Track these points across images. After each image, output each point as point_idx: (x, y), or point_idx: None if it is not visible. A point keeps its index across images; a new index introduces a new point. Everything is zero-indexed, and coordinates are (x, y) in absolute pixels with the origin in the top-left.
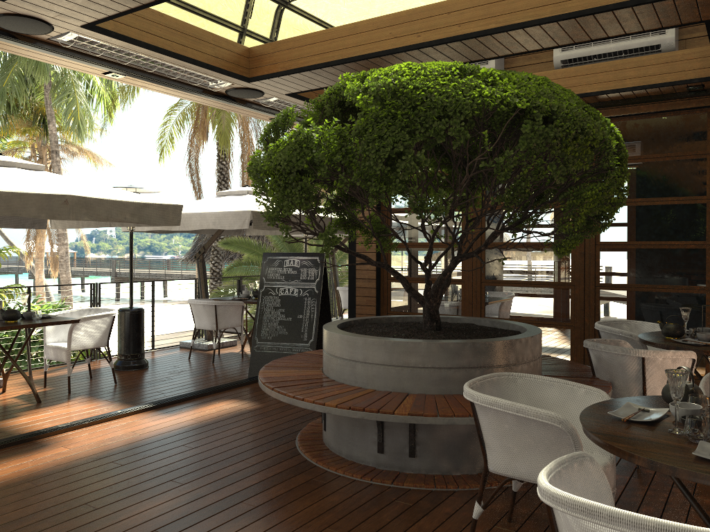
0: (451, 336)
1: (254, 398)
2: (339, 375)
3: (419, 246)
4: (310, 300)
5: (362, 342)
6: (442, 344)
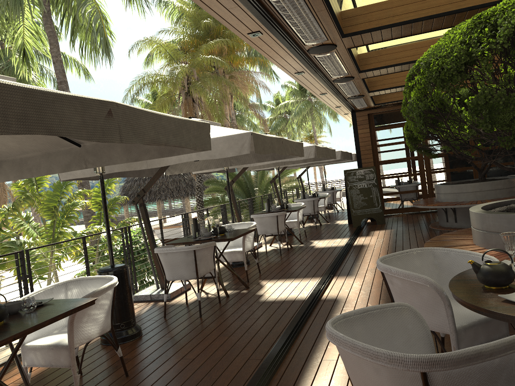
0: (496, 180)
1: (382, 229)
2: (466, 199)
3: (395, 161)
4: (374, 188)
5: (478, 184)
6: (508, 180)
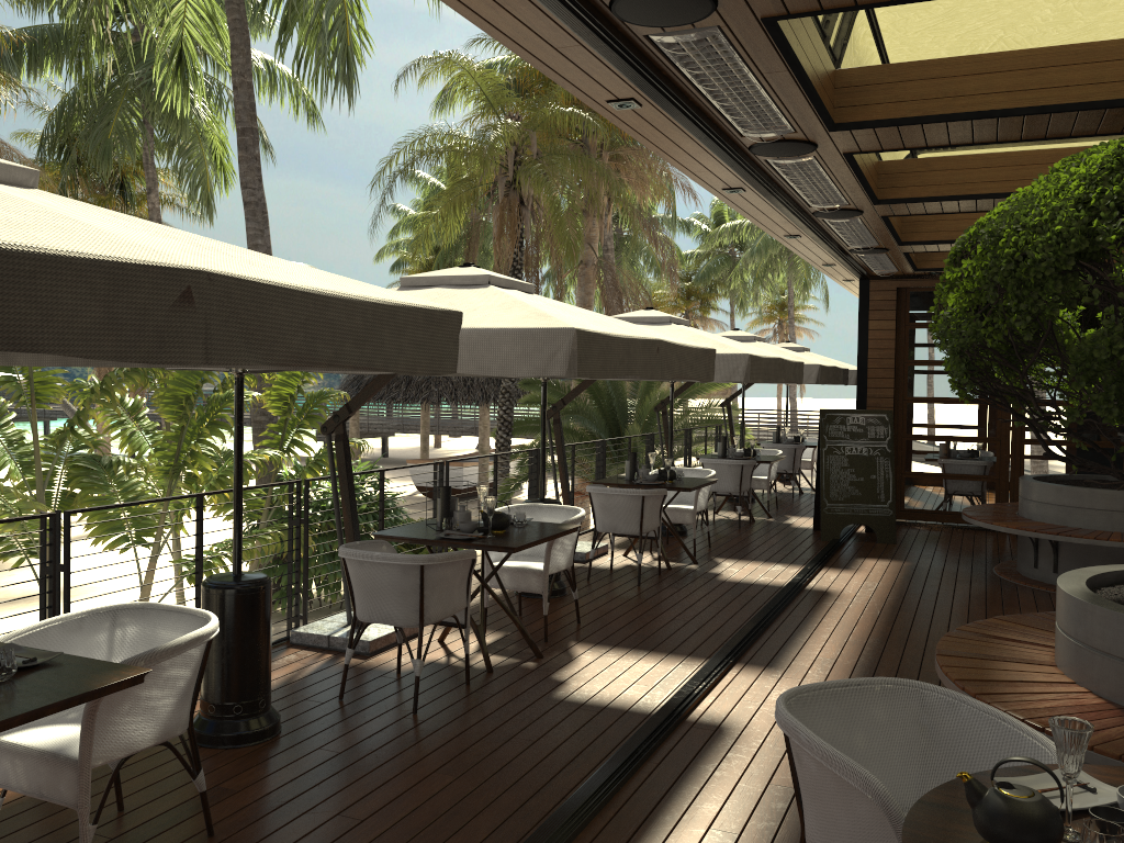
0: None
1: (885, 557)
2: (1087, 524)
3: (944, 402)
4: (883, 459)
5: (1121, 495)
6: None
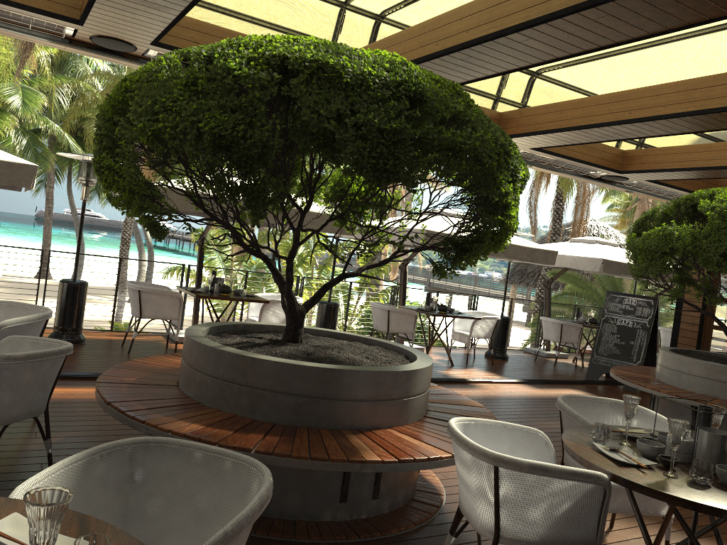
0: None
1: (593, 392)
2: (668, 380)
3: None
4: (642, 331)
5: (688, 361)
6: None
